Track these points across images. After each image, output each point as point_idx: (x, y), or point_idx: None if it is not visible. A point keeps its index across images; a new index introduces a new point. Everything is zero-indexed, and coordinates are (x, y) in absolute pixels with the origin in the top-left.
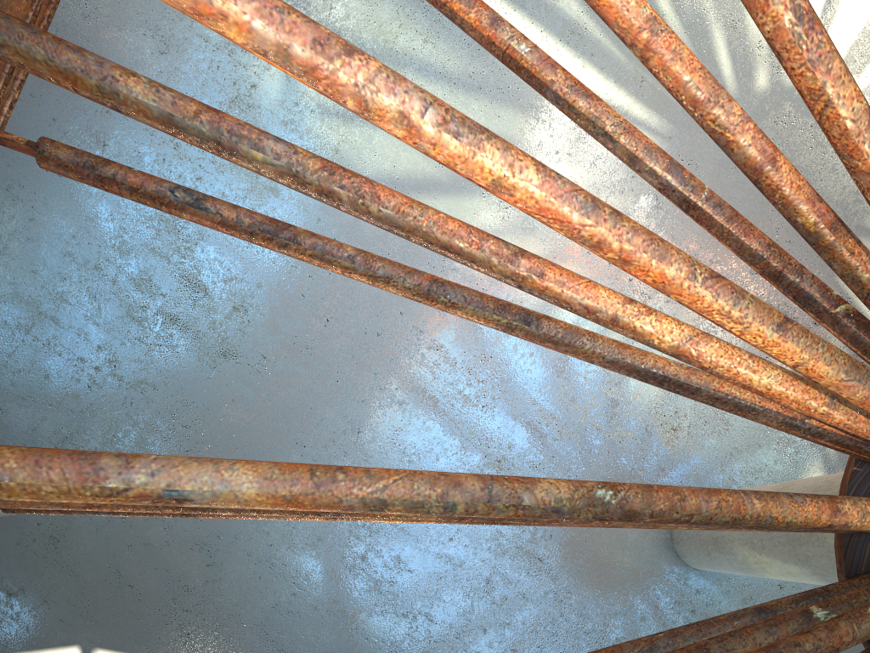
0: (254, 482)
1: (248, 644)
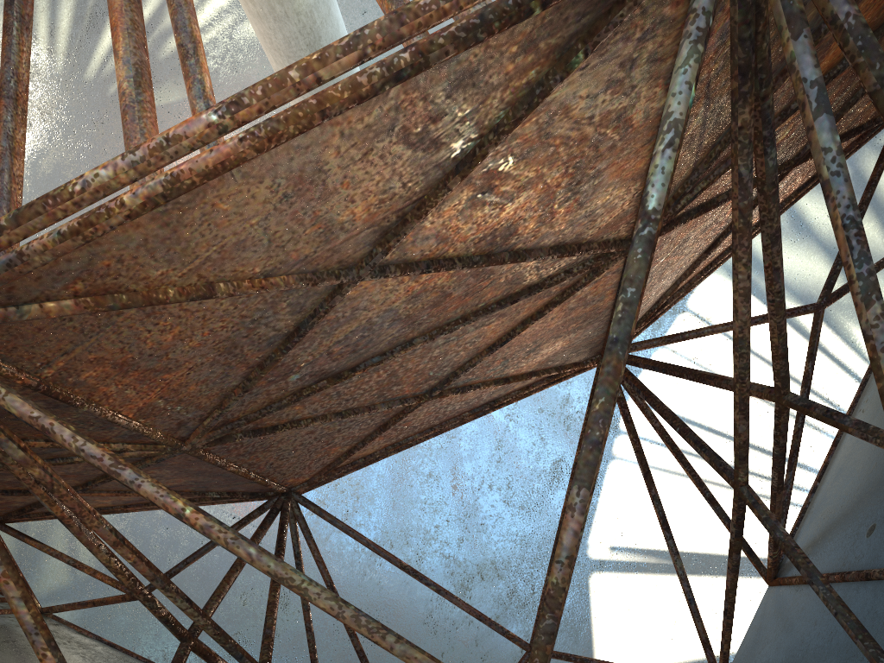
0: None
1: (552, 519)
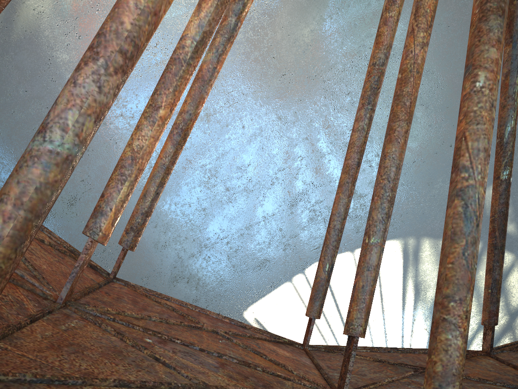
0: None
1: (241, 284)
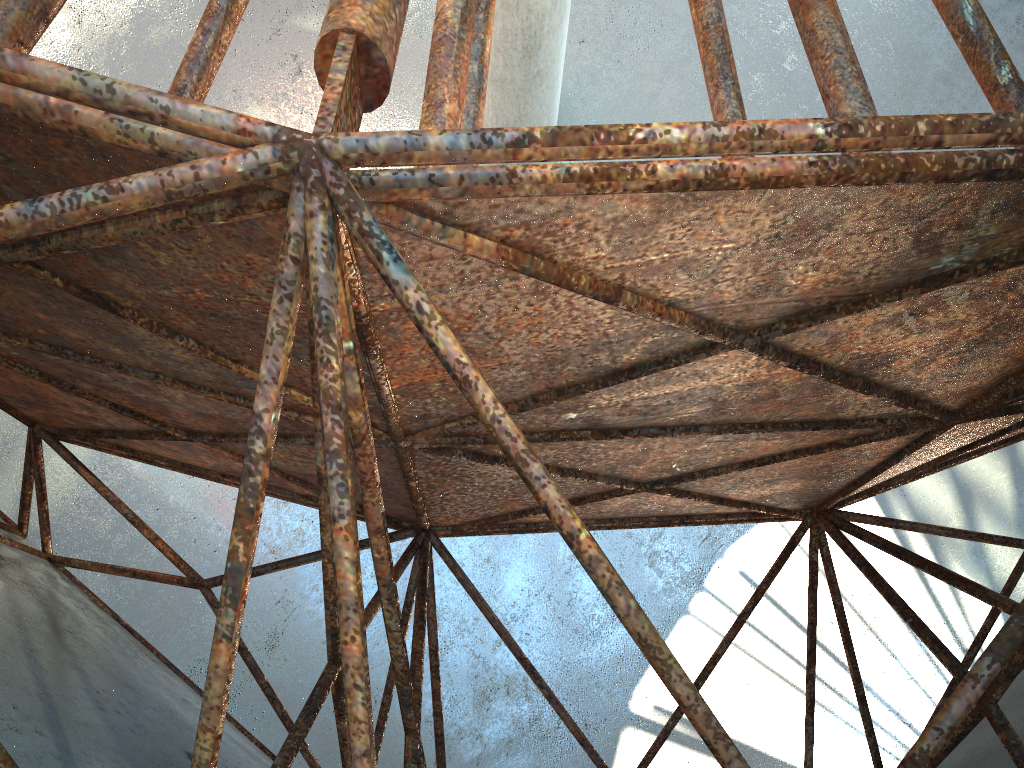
0: None
1: (603, 655)
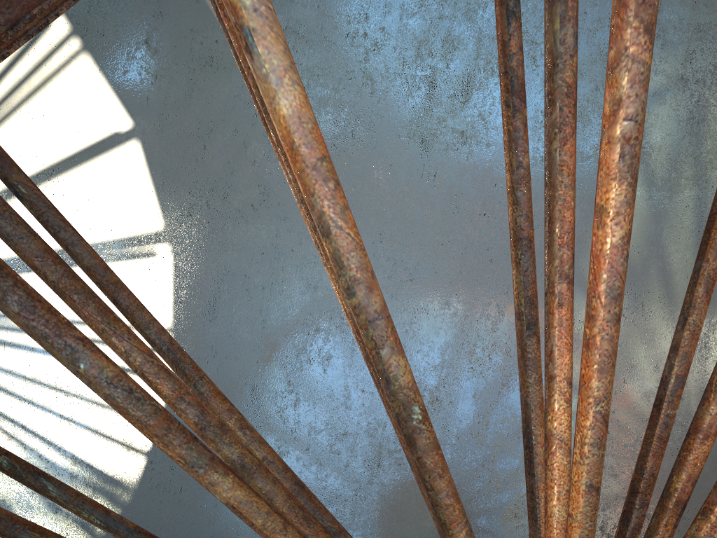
0: (291, 109)
1: (206, 268)
